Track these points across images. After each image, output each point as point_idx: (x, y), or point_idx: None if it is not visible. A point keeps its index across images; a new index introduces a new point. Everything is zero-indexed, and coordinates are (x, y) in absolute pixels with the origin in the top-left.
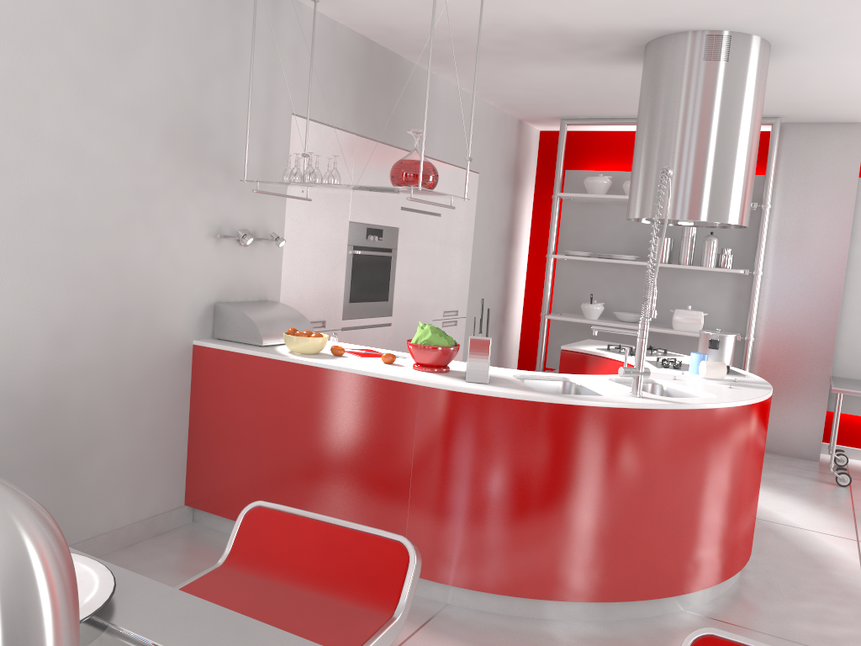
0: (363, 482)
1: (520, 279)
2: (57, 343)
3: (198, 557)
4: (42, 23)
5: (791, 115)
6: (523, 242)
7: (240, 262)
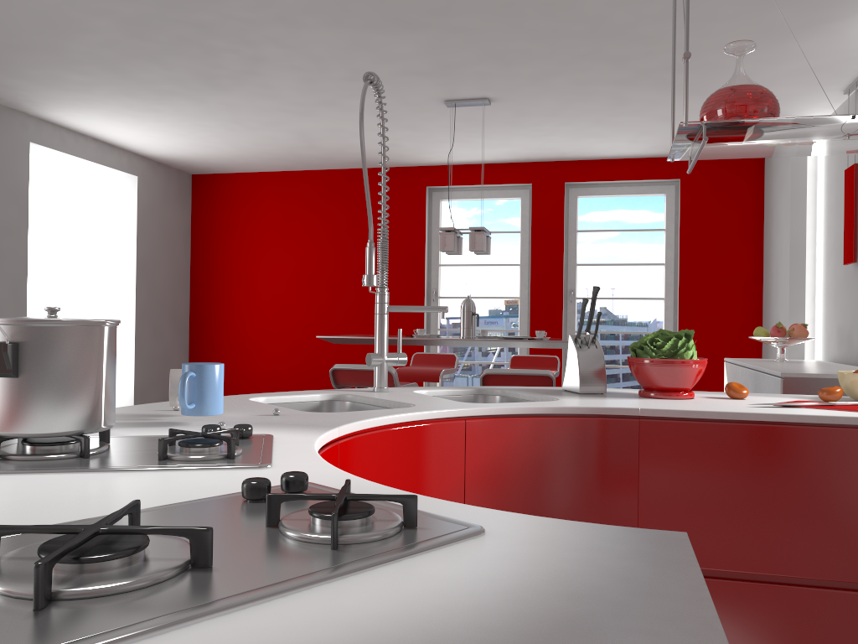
0: None
1: None
2: None
3: None
4: None
5: None
6: None
7: None
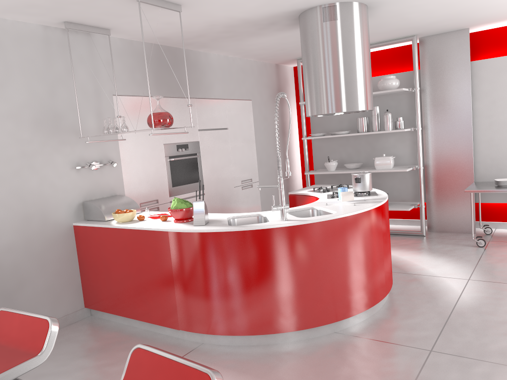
0: (154, 285)
1: (296, 153)
2: None
3: (85, 333)
4: None
5: (421, 33)
6: (293, 132)
7: (94, 178)
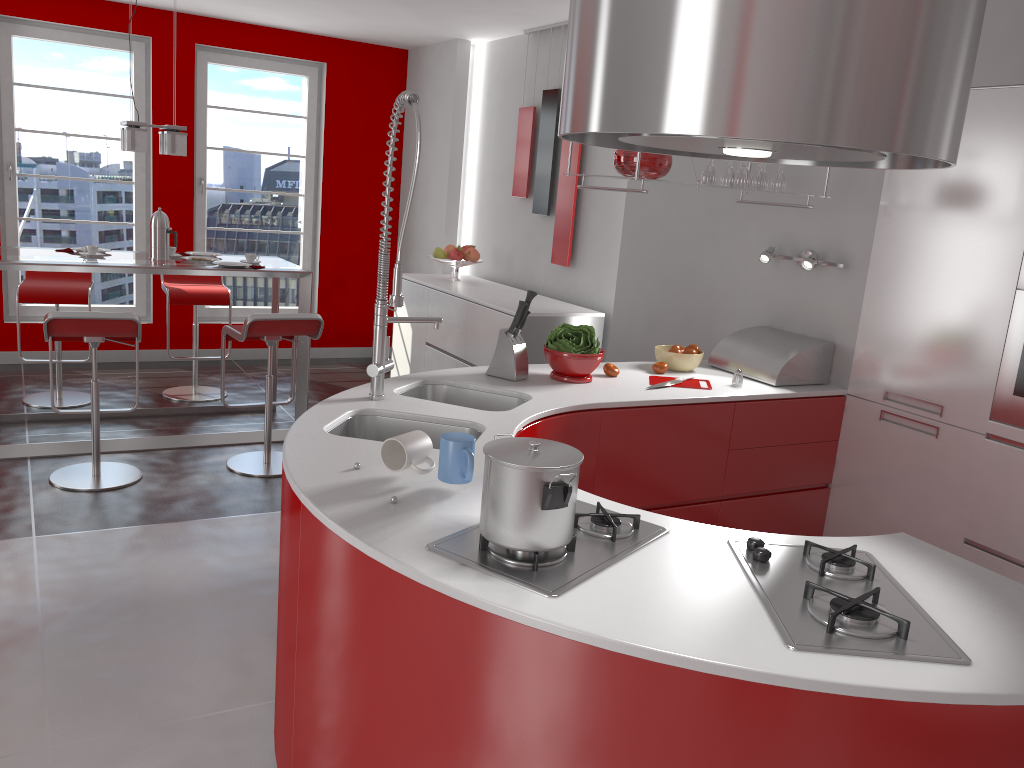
0: None
1: None
2: (650, 325)
3: None
4: None
5: None
6: None
7: (800, 287)
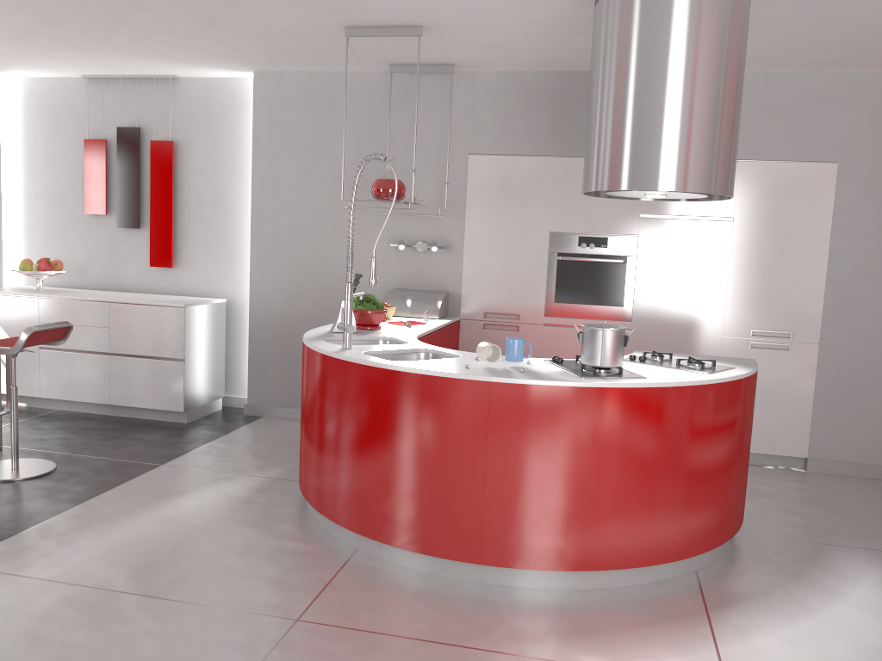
0: None
1: None
2: (291, 300)
3: None
4: (282, 145)
5: None
6: None
7: (418, 262)
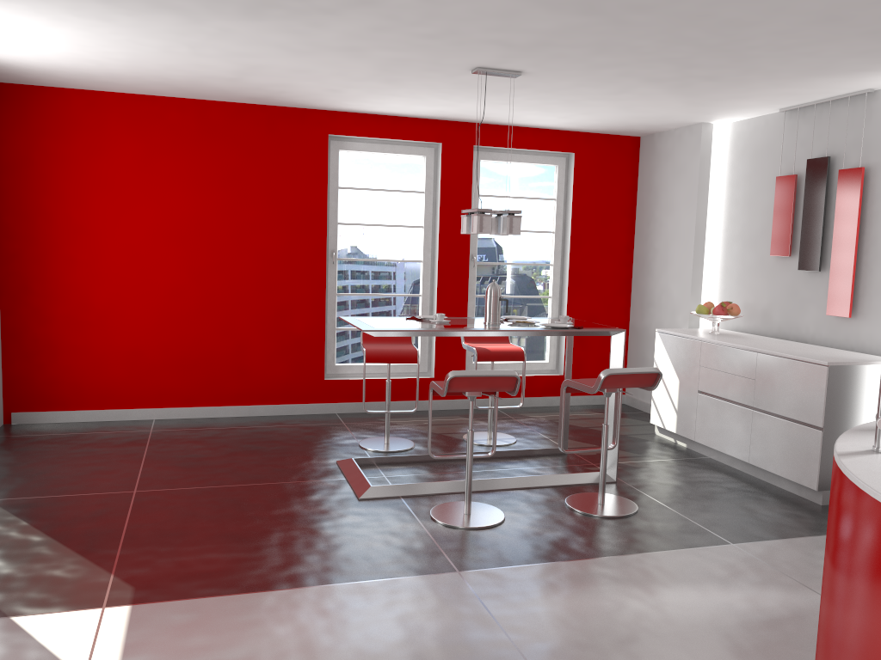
0: None
1: None
2: None
3: None
4: None
5: None
6: None
7: None
